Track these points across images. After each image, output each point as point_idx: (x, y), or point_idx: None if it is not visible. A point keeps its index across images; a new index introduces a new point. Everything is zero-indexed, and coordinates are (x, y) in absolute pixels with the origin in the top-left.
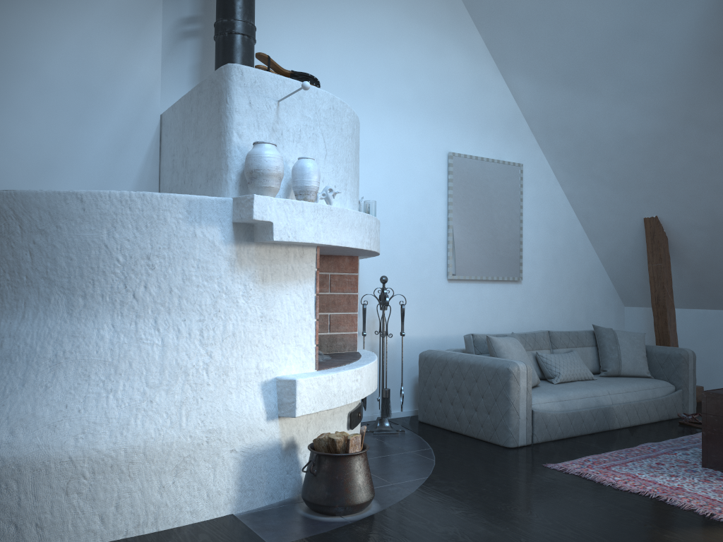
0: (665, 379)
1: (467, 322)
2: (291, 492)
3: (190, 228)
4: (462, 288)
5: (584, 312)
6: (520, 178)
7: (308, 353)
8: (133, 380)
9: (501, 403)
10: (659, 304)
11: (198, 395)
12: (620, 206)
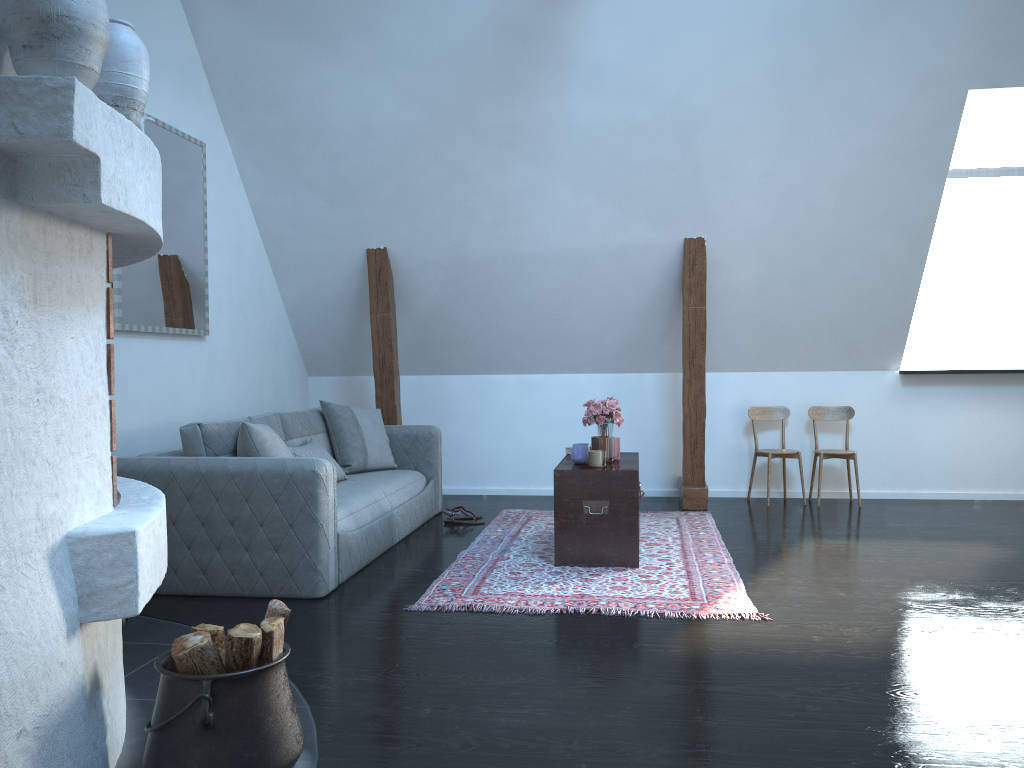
0: (412, 468)
1: (141, 408)
2: None
3: None
4: (133, 347)
5: (272, 385)
6: (203, 166)
7: (105, 473)
8: None
9: (303, 529)
10: (384, 369)
11: None
12: (335, 229)
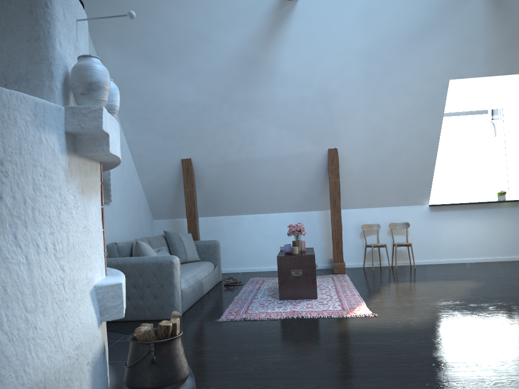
0: (207, 260)
1: None
2: None
3: (37, 133)
4: None
5: (138, 224)
6: None
7: (103, 261)
8: (13, 307)
9: (167, 287)
10: (191, 214)
11: (63, 312)
12: (166, 150)
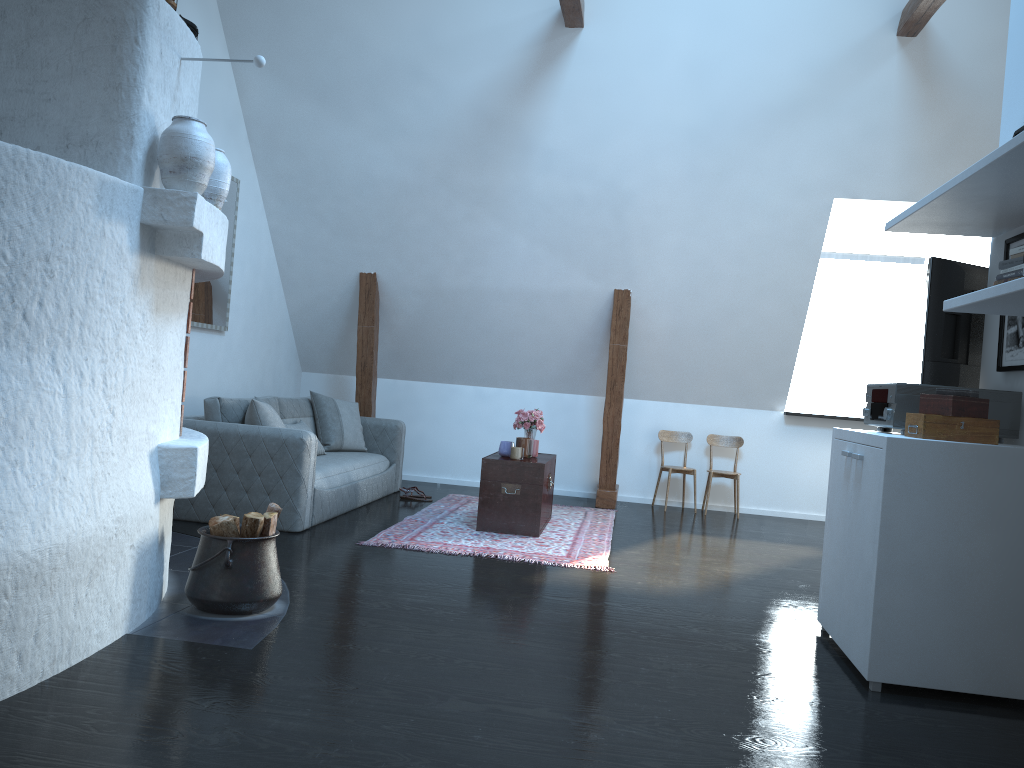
0: (379, 453)
1: None
2: (158, 601)
3: (100, 222)
4: None
5: (272, 376)
6: (236, 198)
7: (178, 414)
8: (39, 446)
9: (290, 480)
10: (365, 371)
11: (106, 469)
12: (336, 254)
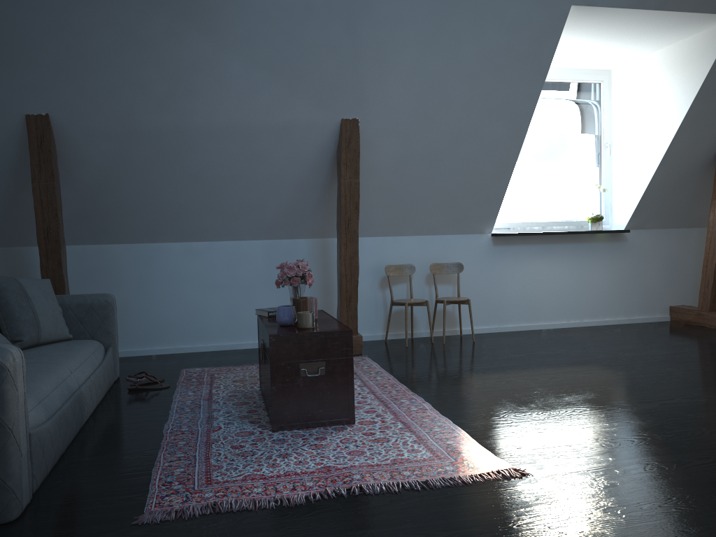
0: (88, 337)
1: None
2: None
3: None
4: None
5: None
6: None
7: None
8: None
9: None
10: (50, 239)
11: None
12: None
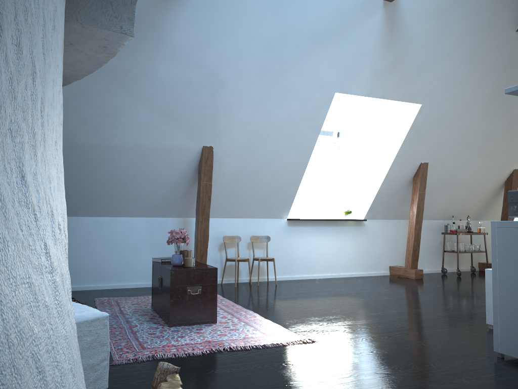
0: None
1: None
2: None
3: None
4: None
5: None
6: None
7: None
8: None
9: None
10: None
11: None
12: None
